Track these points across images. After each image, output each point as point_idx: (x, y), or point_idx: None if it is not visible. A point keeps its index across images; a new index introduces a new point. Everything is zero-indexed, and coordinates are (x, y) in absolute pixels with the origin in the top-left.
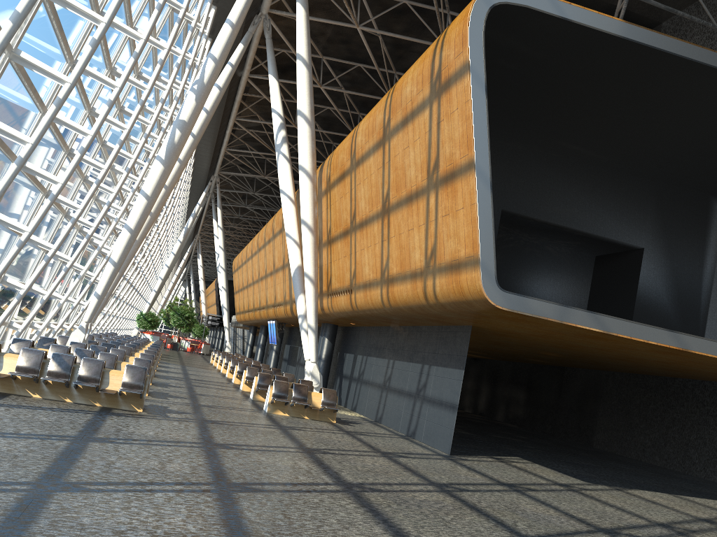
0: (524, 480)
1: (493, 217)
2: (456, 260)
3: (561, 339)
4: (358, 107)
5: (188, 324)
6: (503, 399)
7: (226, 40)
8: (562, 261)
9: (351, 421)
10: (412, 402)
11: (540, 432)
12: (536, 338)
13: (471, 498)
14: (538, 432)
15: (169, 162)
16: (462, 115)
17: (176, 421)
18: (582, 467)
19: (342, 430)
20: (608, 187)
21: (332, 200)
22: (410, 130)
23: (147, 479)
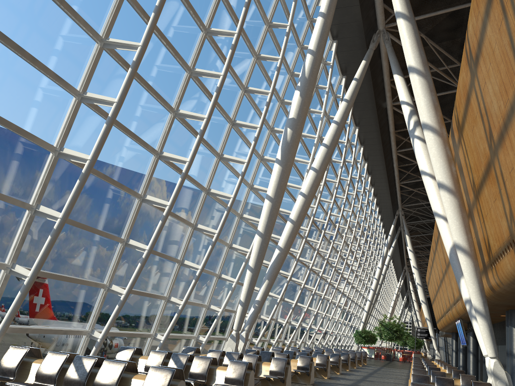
0: None
1: None
2: None
3: None
4: None
5: (396, 336)
6: None
7: (320, 31)
8: None
9: None
10: None
11: None
12: None
13: None
14: None
15: (285, 161)
16: None
17: None
18: None
19: None
20: None
21: (466, 142)
22: None
23: None
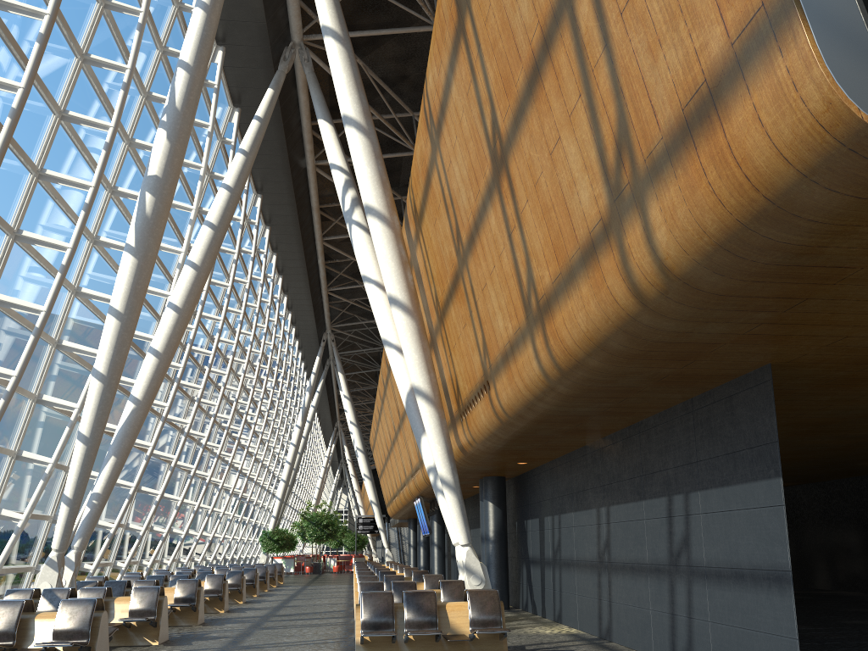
0: None
1: None
2: (698, 91)
3: None
4: None
5: (328, 534)
6: (818, 551)
7: (200, 33)
8: None
9: (548, 648)
10: (665, 585)
11: None
12: None
13: None
14: None
15: (143, 250)
16: None
17: None
18: None
19: None
20: None
21: (427, 240)
22: None
23: None
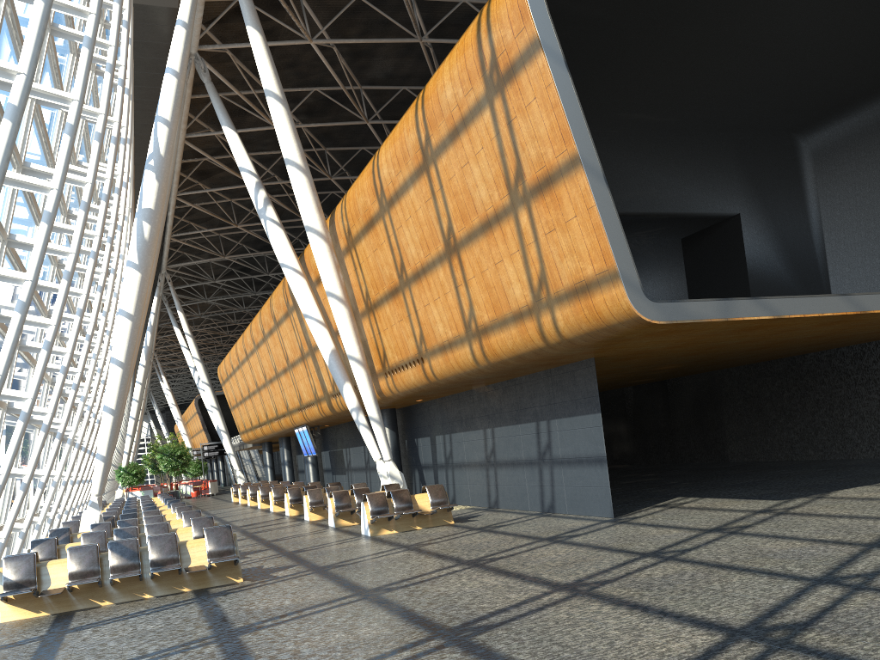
0: (721, 519)
1: (618, 217)
2: (581, 281)
3: (705, 342)
4: (321, 141)
5: (182, 463)
6: None
7: (174, 95)
8: (646, 255)
9: (466, 515)
10: (536, 470)
11: (658, 464)
12: (671, 350)
13: (705, 557)
14: (656, 464)
15: (145, 265)
16: (545, 104)
17: (293, 579)
18: (751, 486)
19: (473, 528)
20: (682, 153)
21: (362, 257)
22: (466, 142)
23: (360, 656)
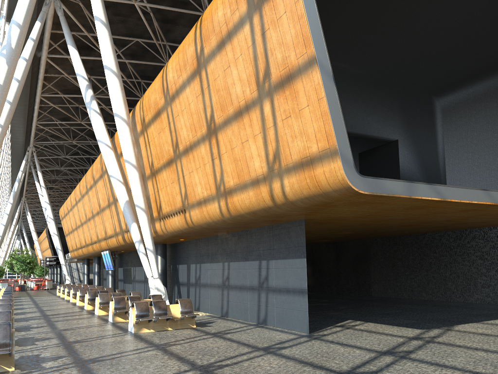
0: (387, 342)
1: (341, 109)
2: (307, 157)
3: (381, 216)
4: (139, 76)
5: (30, 267)
6: None
7: (26, 7)
8: None
9: (205, 321)
10: (256, 294)
11: (328, 293)
12: (356, 219)
13: None
14: (327, 293)
15: None
16: (293, 16)
17: (55, 372)
18: (396, 316)
19: (208, 333)
20: (366, 96)
21: (150, 137)
22: (229, 50)
23: None
